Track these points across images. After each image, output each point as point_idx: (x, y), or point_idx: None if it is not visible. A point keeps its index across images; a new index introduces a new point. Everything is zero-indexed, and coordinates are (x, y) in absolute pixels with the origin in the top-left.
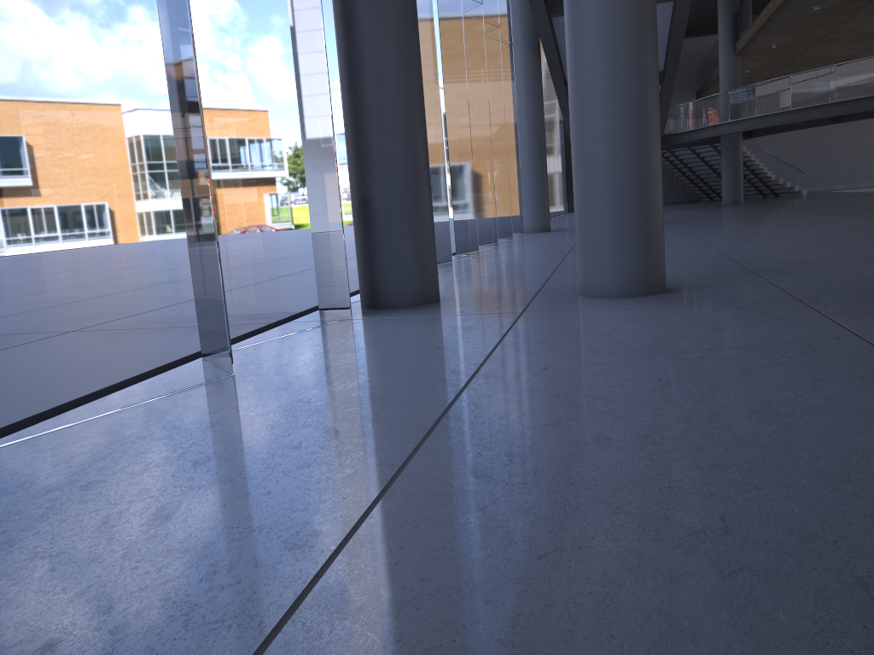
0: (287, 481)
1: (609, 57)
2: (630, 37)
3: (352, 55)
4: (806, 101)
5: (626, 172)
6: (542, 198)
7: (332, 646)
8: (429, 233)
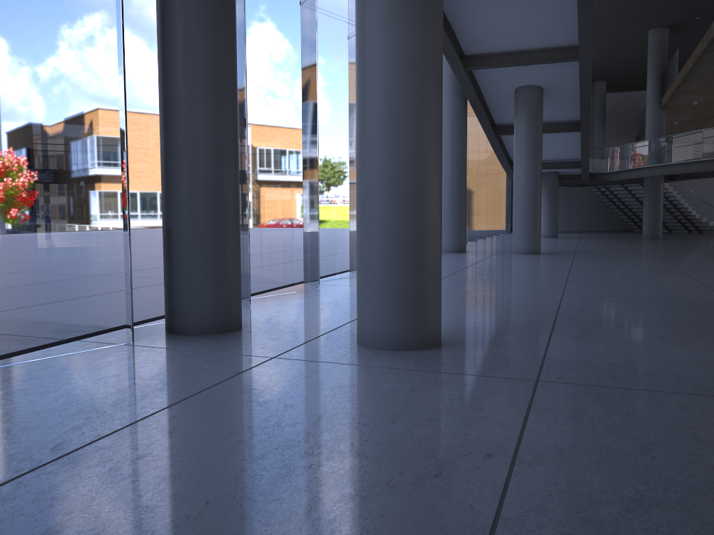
0: None
1: (383, 114)
2: (404, 96)
3: (165, 99)
4: None
5: (394, 227)
6: (459, 223)
7: None
8: (229, 266)
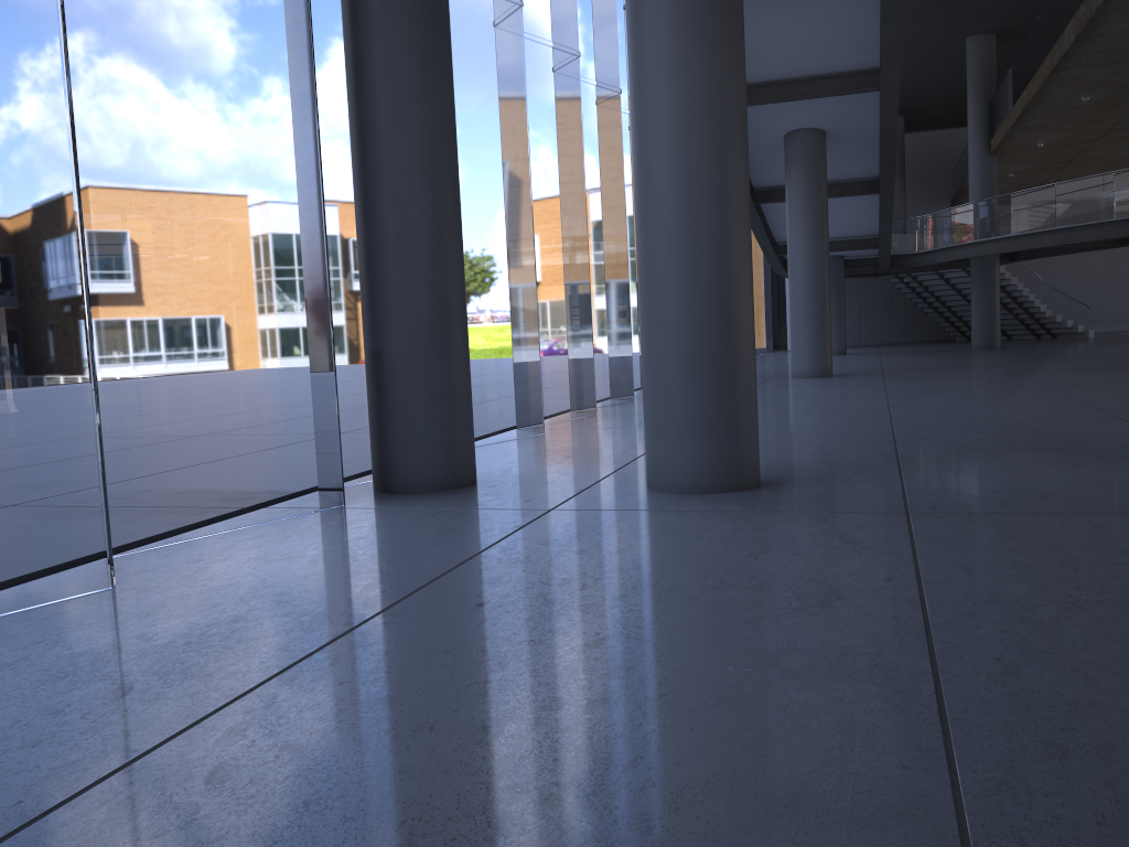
0: None
1: (678, 182)
2: (705, 156)
3: (365, 172)
4: (1075, 218)
5: (698, 330)
6: None
7: None
8: (460, 397)
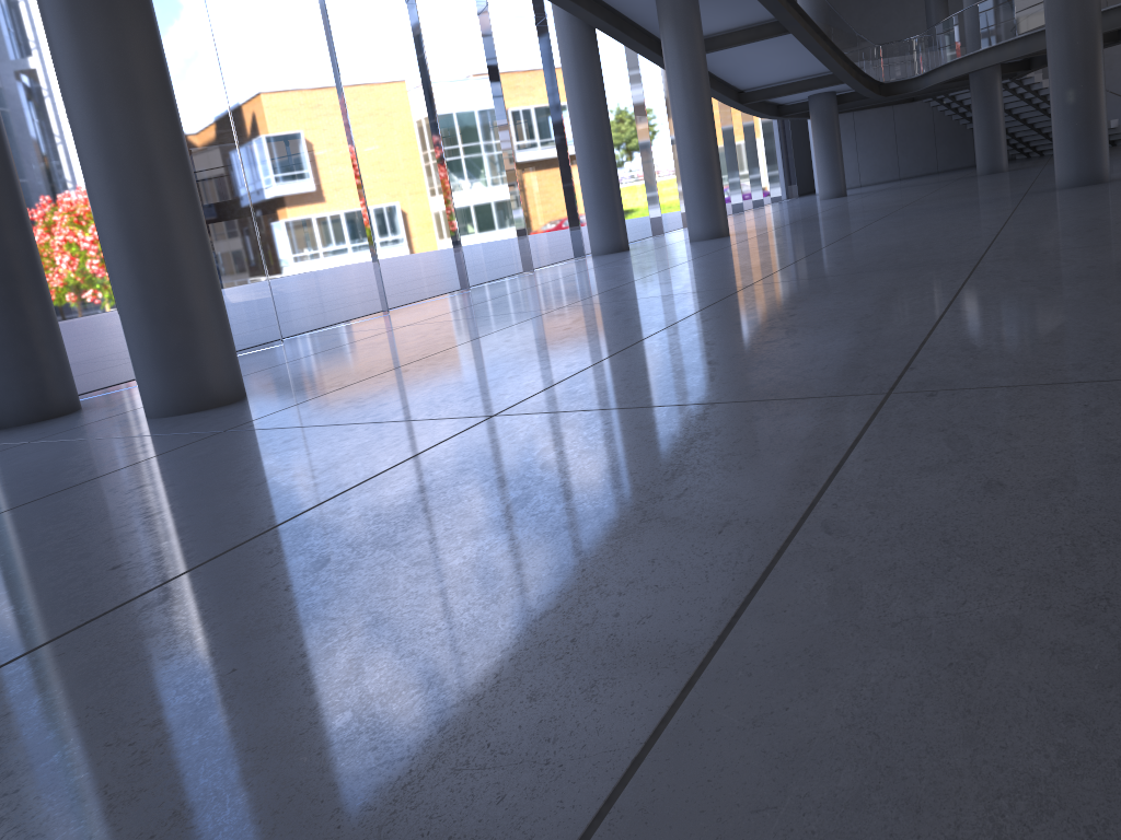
0: None
1: (87, 152)
2: (101, 127)
3: None
4: (1032, 25)
5: (130, 279)
6: (609, 209)
7: None
8: (30, 345)
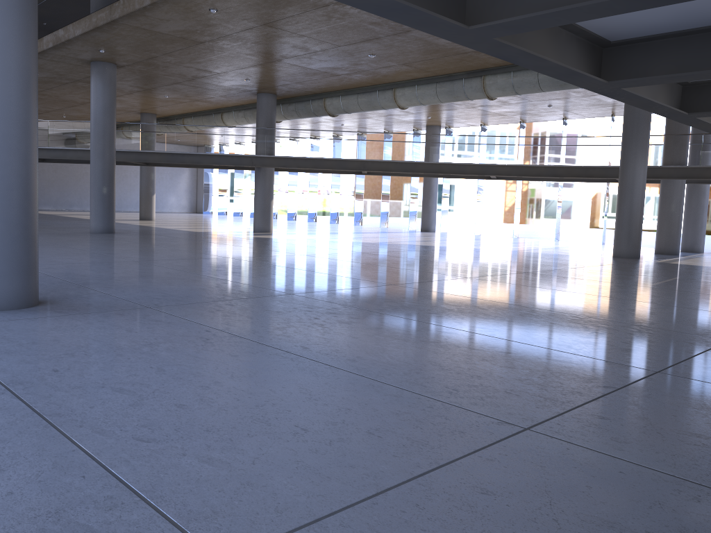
0: (8, 482)
1: (7, 119)
2: (24, 107)
3: None
4: None
5: (17, 210)
6: None
7: (233, 528)
8: None
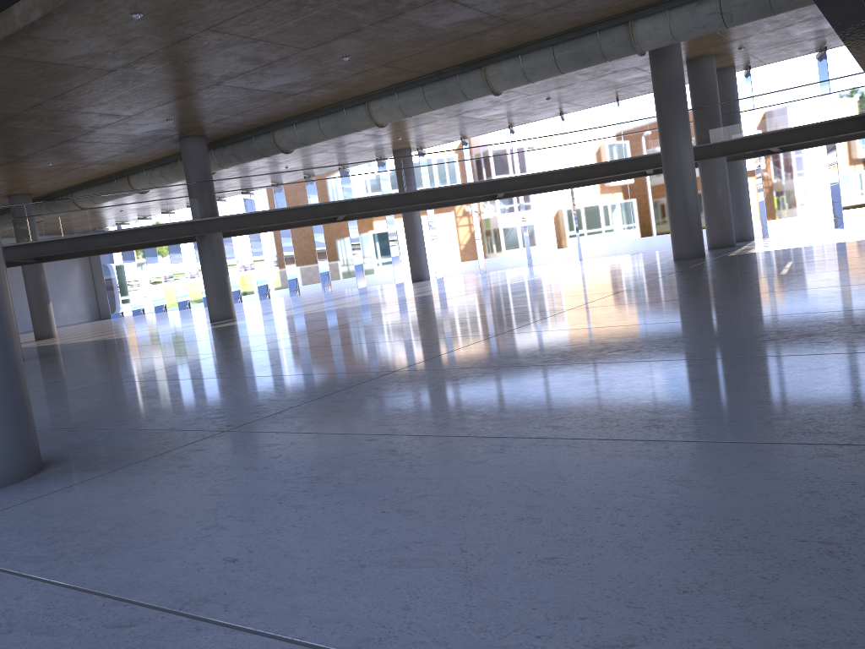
0: None
1: None
2: None
3: None
4: None
5: None
6: None
7: None
8: None
